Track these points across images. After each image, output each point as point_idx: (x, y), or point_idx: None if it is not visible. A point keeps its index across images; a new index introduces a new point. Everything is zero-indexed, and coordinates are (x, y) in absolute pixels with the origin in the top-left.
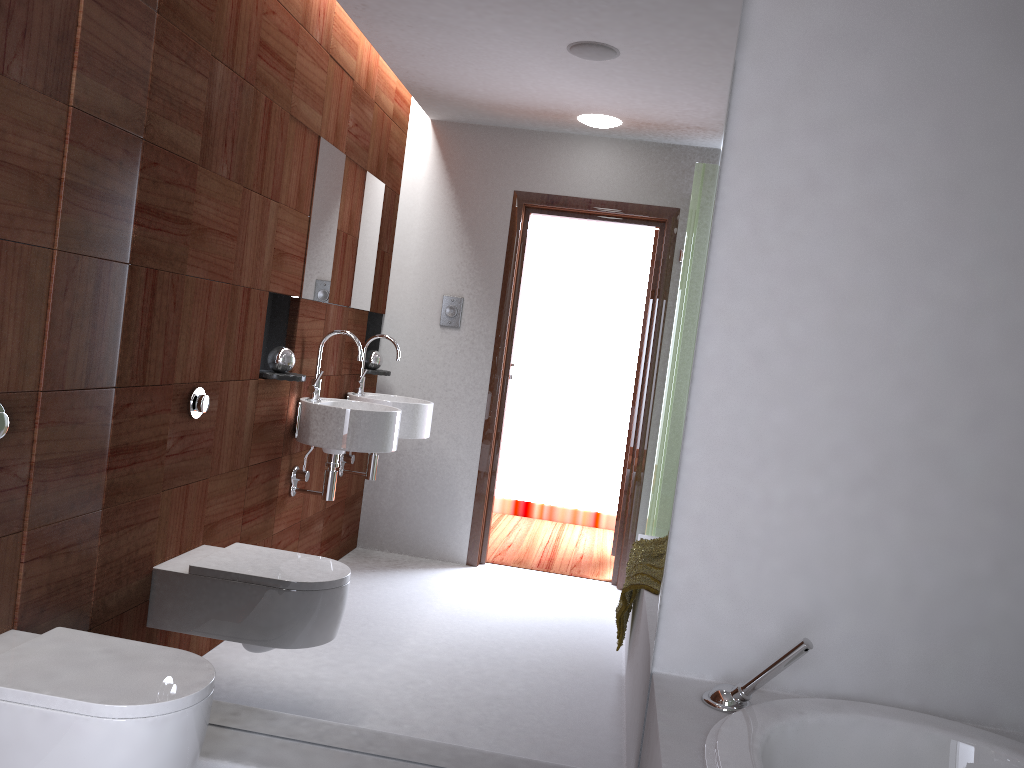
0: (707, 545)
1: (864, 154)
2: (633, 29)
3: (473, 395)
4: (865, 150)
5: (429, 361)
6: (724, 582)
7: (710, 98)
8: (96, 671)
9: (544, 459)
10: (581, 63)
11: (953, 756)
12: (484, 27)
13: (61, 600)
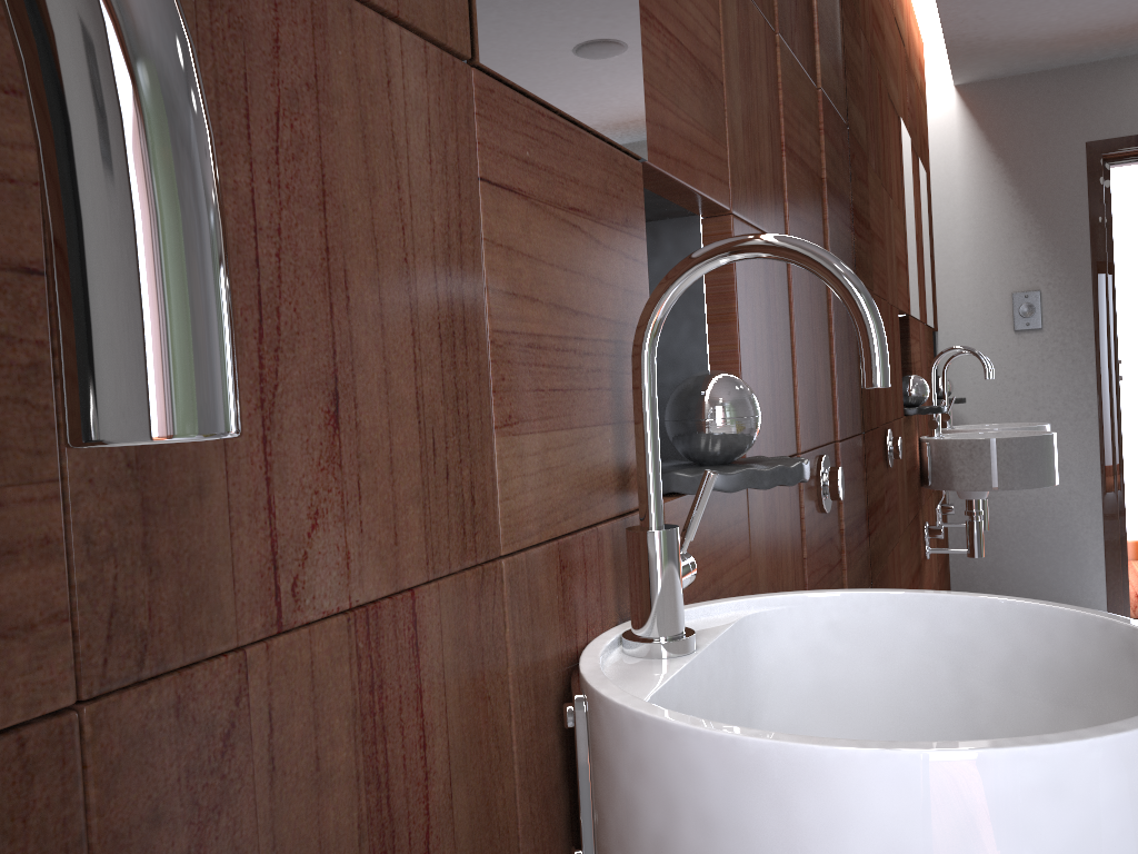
0: None
1: None
2: None
3: None
4: None
5: None
6: None
7: None
8: None
9: None
10: None
11: None
12: None
13: None
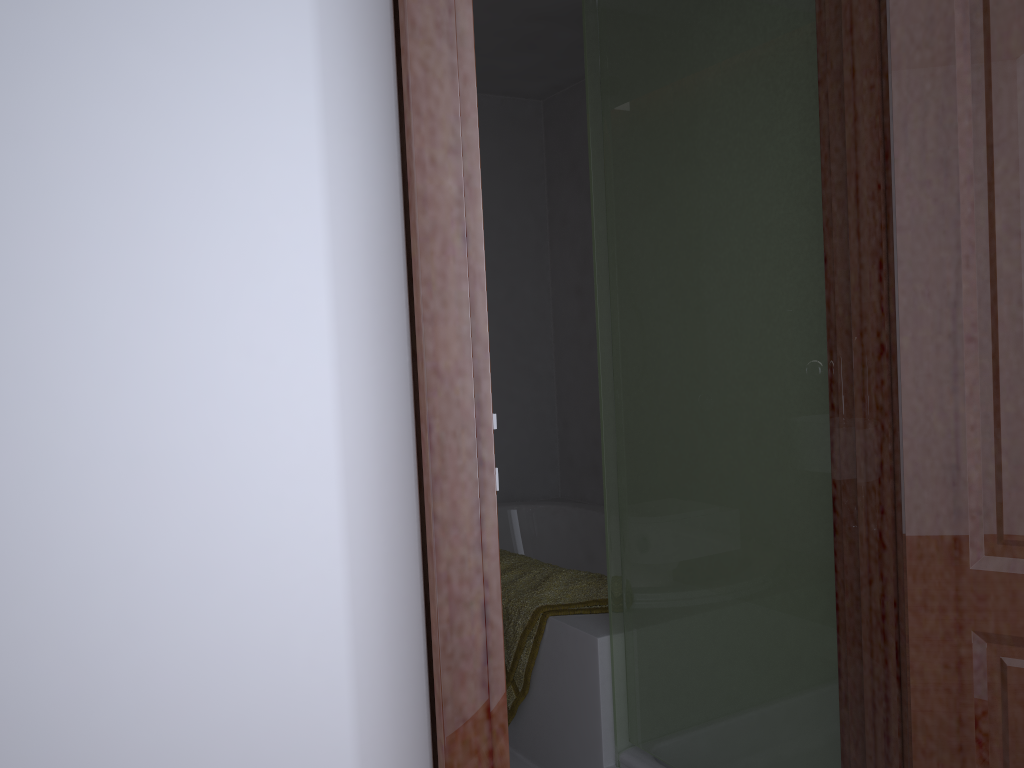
0: None
1: None
2: None
3: None
4: None
5: None
6: None
7: None
8: None
9: None
10: None
11: (504, 516)
12: None
13: None
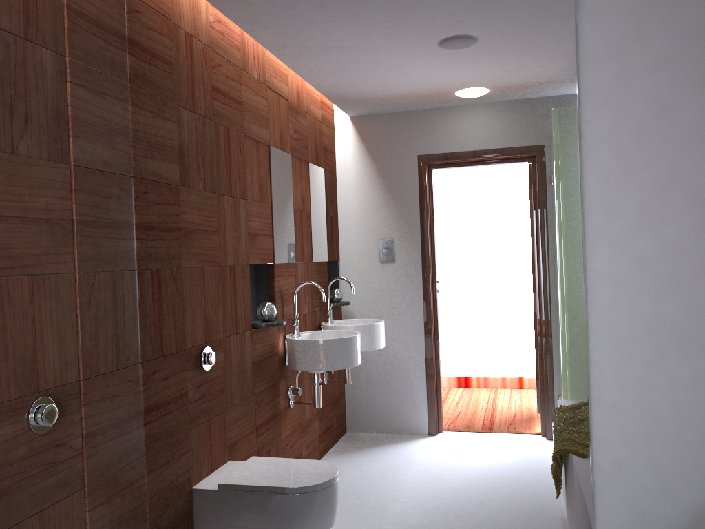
0: (625, 428)
1: (704, 76)
2: (486, 16)
3: (406, 330)
4: (704, 72)
5: (367, 308)
6: (646, 458)
7: (560, 57)
8: None
9: (473, 374)
10: (448, 52)
11: None
12: (367, 41)
13: None
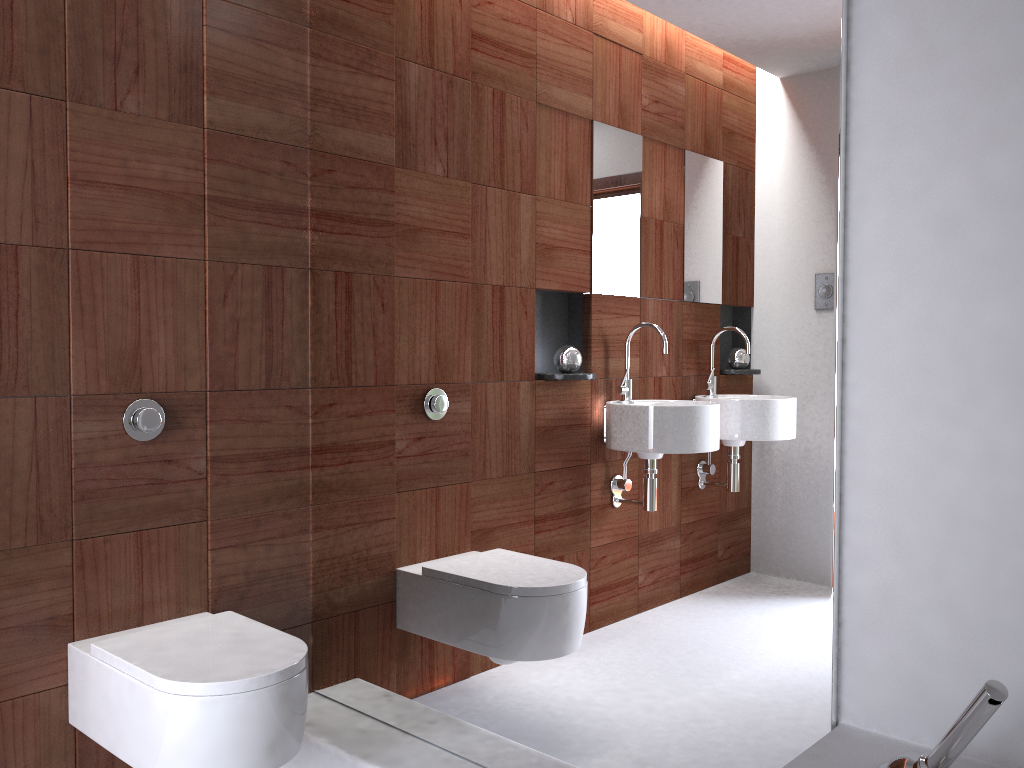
0: (900, 531)
1: None
2: None
3: (582, 348)
4: None
5: (537, 315)
6: (934, 590)
7: None
8: (200, 649)
9: (664, 419)
10: None
11: None
12: None
13: (267, 590)
